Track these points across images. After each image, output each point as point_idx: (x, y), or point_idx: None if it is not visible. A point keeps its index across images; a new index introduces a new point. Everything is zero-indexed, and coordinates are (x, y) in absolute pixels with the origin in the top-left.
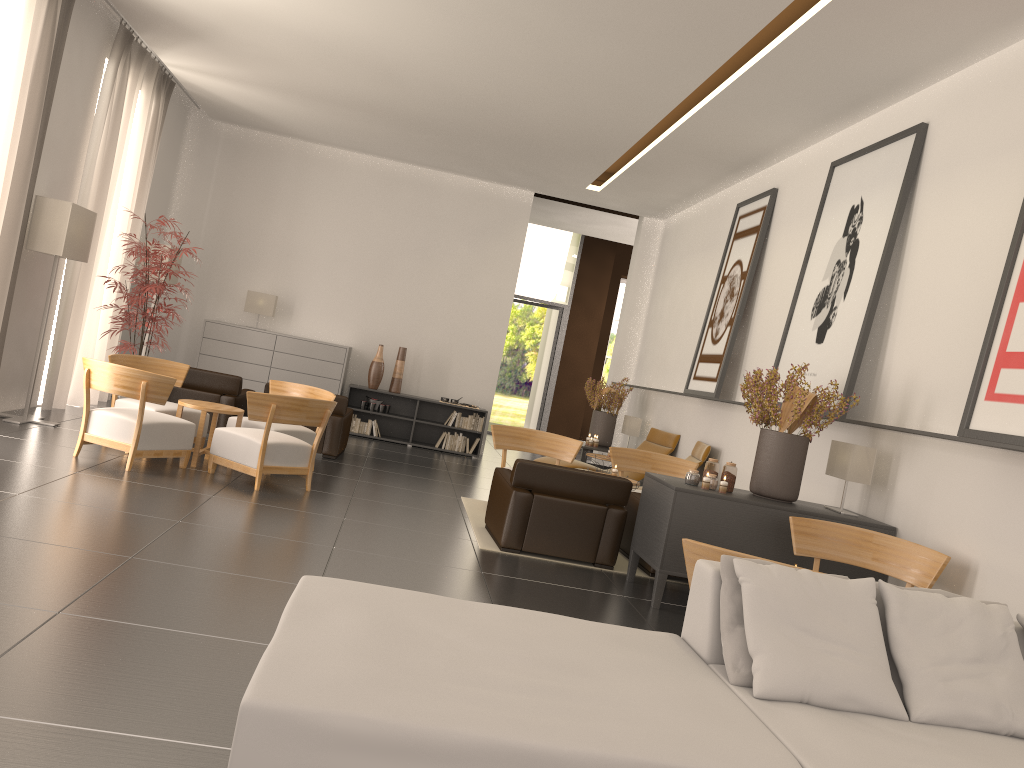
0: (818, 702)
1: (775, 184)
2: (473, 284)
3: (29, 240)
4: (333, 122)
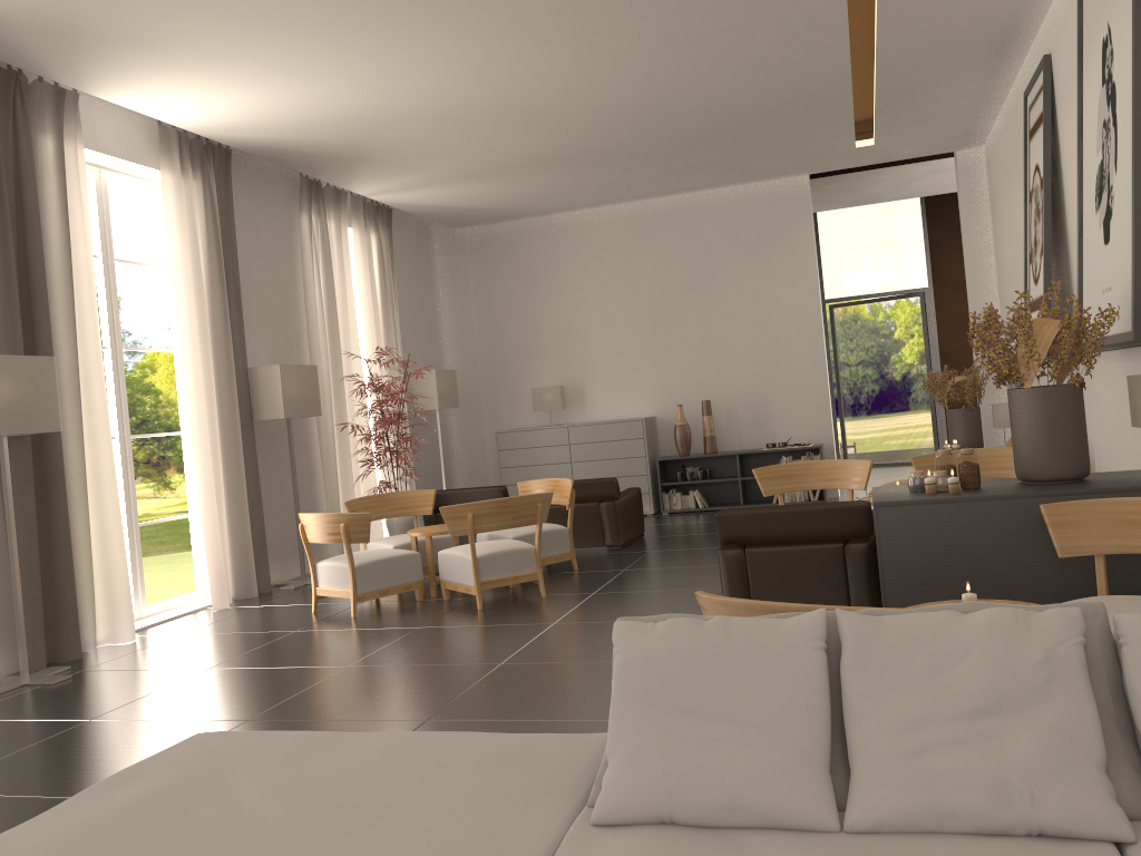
0: (686, 820)
1: (1047, 49)
2: (768, 304)
3: (255, 412)
4: (547, 187)
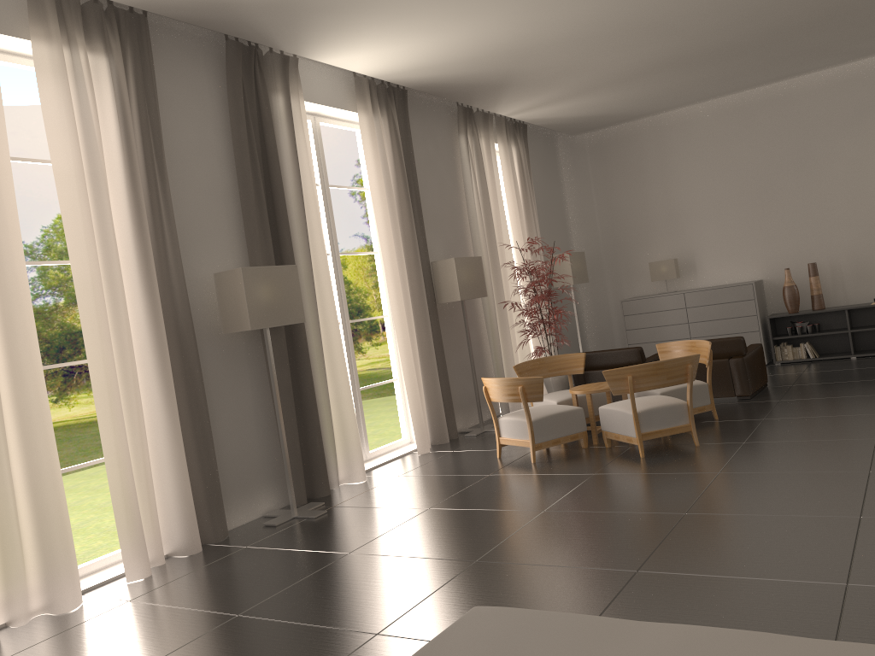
0: None
1: None
2: (869, 172)
3: (437, 297)
4: (658, 90)
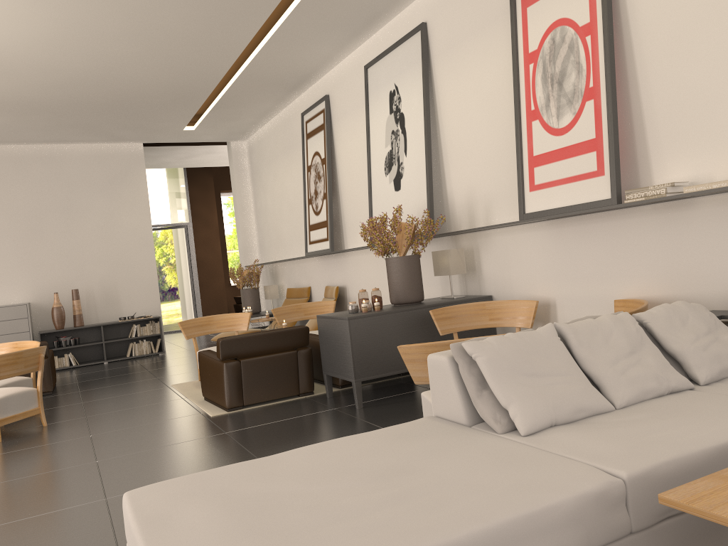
0: (562, 421)
1: (325, 92)
2: (116, 224)
3: None
4: None
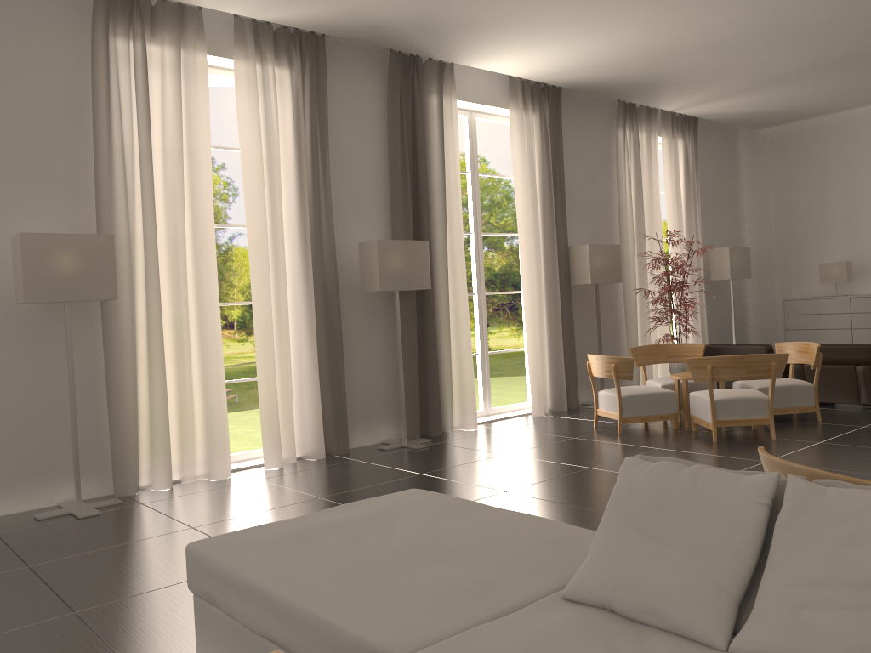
0: (619, 611)
1: None
2: None
3: (571, 278)
4: (834, 87)
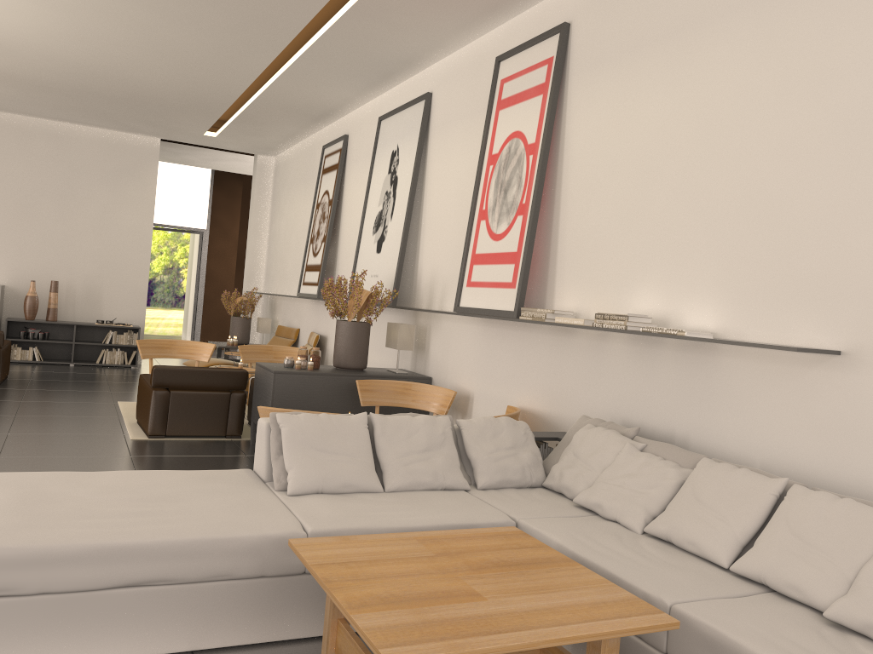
0: (328, 491)
1: (346, 131)
2: (114, 220)
3: None
4: None
